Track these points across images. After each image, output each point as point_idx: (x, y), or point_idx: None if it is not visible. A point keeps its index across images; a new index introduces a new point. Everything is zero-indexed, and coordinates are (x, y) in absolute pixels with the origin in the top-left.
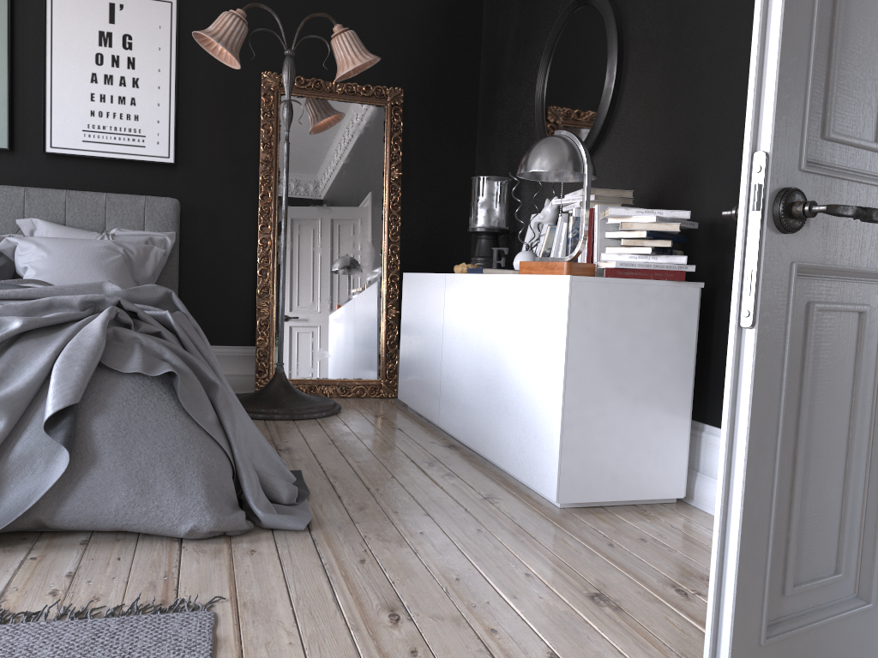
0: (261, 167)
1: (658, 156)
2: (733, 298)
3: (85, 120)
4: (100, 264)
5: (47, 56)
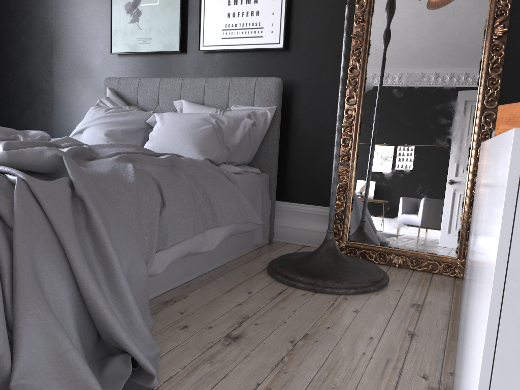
0: (353, 42)
1: None
2: None
3: (224, 21)
4: (191, 132)
5: None
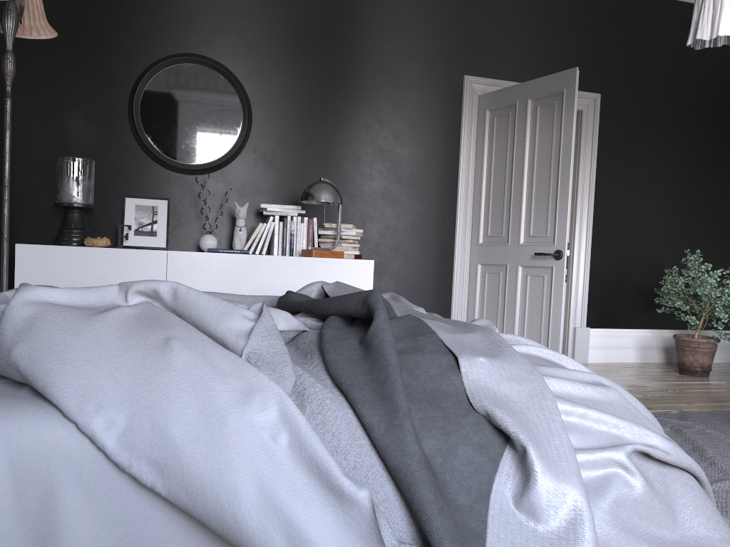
0: None
1: (294, 188)
2: (564, 275)
3: None
4: None
5: None
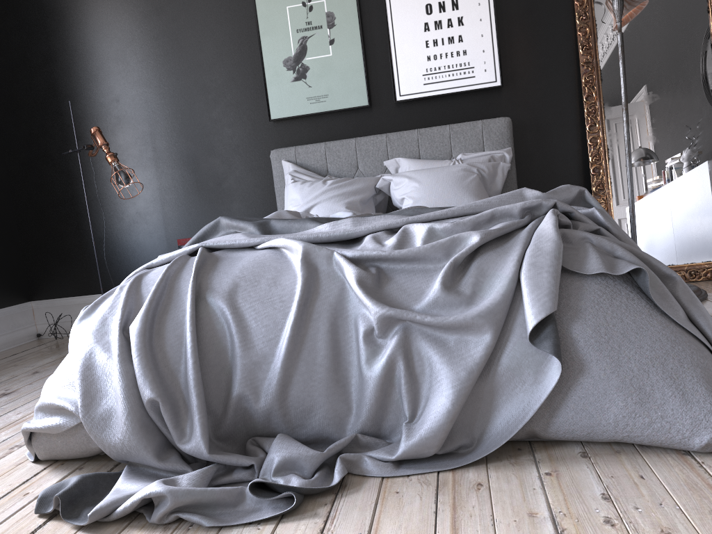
0: (582, 70)
1: None
2: None
3: (423, 66)
4: (462, 185)
5: (388, 19)
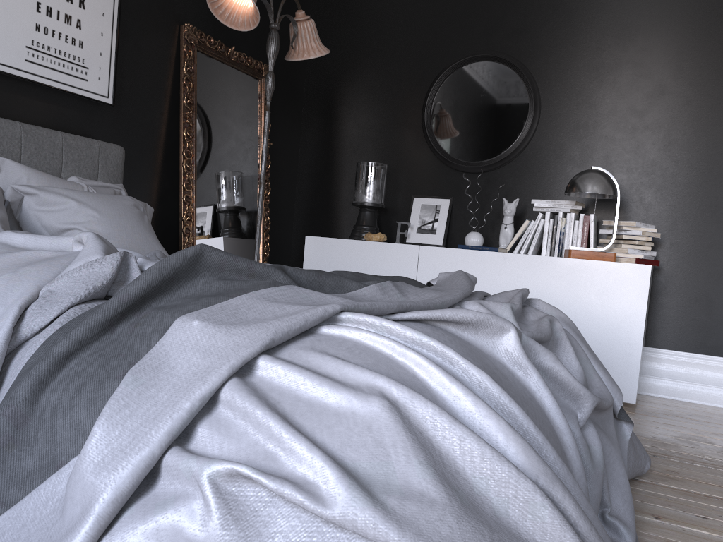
0: (184, 122)
1: None
2: None
3: (29, 34)
4: (146, 227)
5: None
